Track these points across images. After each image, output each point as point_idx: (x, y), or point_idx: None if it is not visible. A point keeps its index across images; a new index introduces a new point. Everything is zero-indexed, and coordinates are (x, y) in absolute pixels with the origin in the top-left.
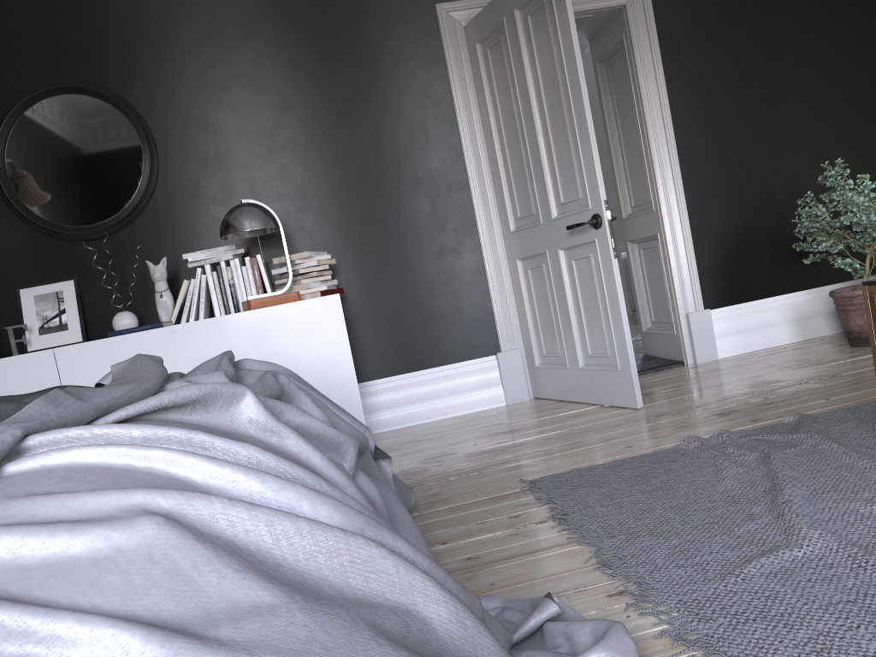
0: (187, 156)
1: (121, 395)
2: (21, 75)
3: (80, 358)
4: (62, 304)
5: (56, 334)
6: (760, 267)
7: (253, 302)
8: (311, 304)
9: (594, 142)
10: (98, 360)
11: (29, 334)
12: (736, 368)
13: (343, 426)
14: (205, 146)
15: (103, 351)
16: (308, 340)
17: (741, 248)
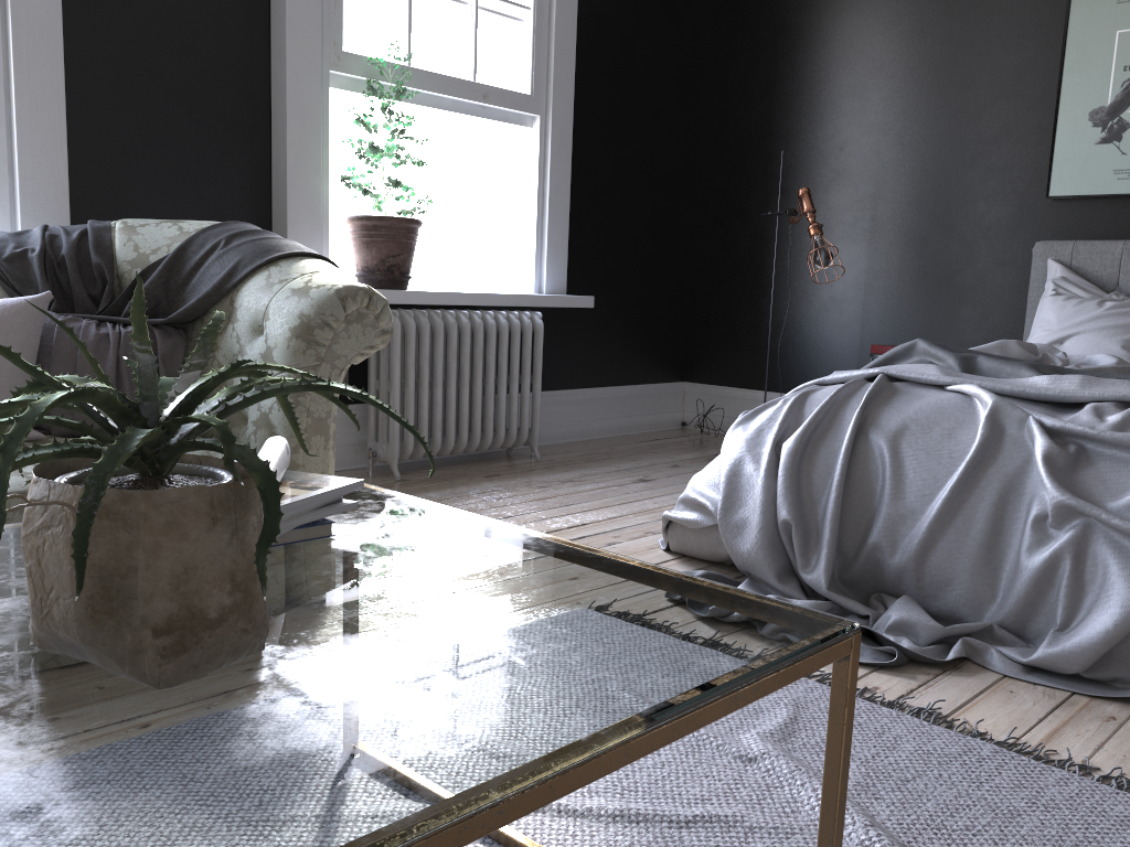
0: None
1: (1030, 386)
2: None
3: None
4: None
5: None
6: None
7: None
8: None
9: None
10: None
11: None
12: None
13: None
14: None
15: None
16: None
17: None
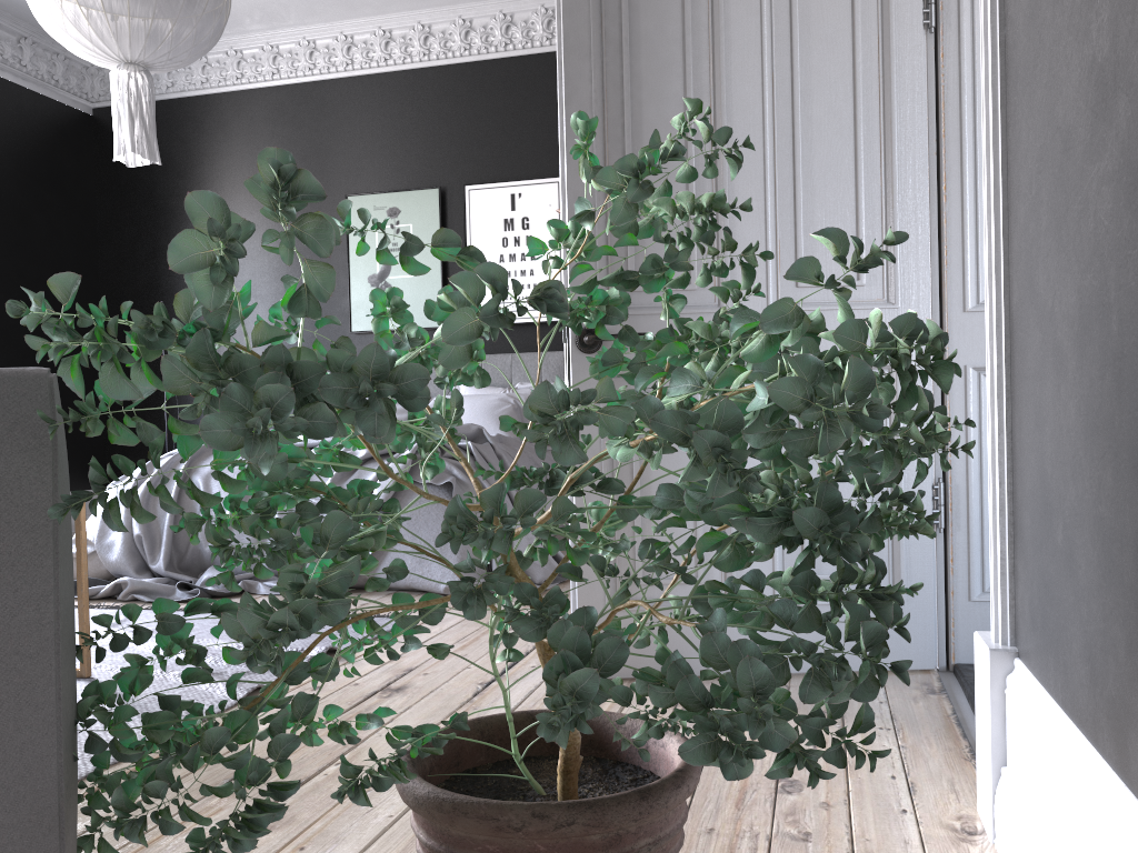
0: None
1: None
2: None
3: None
4: None
5: None
6: (1078, 571)
7: None
8: None
9: (566, 206)
10: None
11: None
12: (737, 798)
13: None
14: None
15: None
16: None
17: (1057, 453)
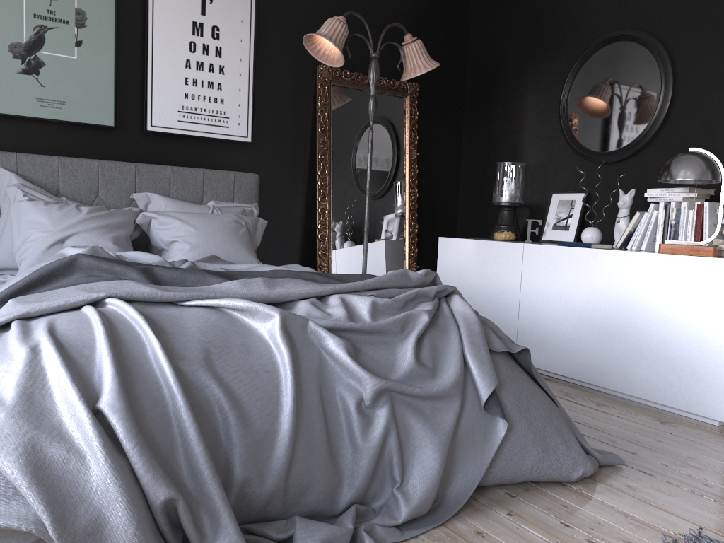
0: (698, 96)
1: (253, 292)
2: (596, 27)
3: (536, 255)
4: (572, 210)
5: (560, 231)
6: None
7: (662, 246)
8: (713, 264)
9: None
10: (545, 260)
11: (546, 227)
12: None
13: (448, 373)
14: (717, 87)
15: (549, 254)
16: (699, 296)
17: None
